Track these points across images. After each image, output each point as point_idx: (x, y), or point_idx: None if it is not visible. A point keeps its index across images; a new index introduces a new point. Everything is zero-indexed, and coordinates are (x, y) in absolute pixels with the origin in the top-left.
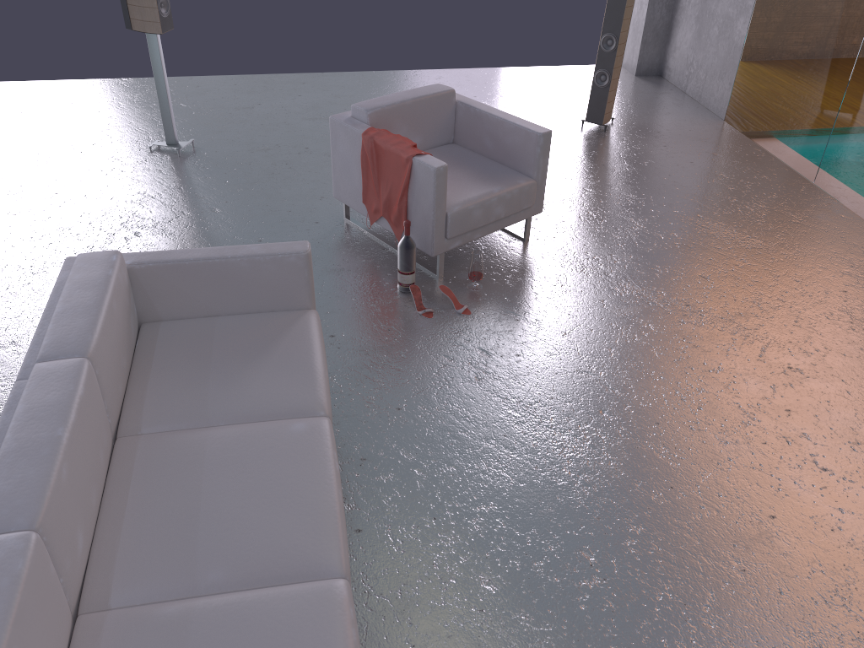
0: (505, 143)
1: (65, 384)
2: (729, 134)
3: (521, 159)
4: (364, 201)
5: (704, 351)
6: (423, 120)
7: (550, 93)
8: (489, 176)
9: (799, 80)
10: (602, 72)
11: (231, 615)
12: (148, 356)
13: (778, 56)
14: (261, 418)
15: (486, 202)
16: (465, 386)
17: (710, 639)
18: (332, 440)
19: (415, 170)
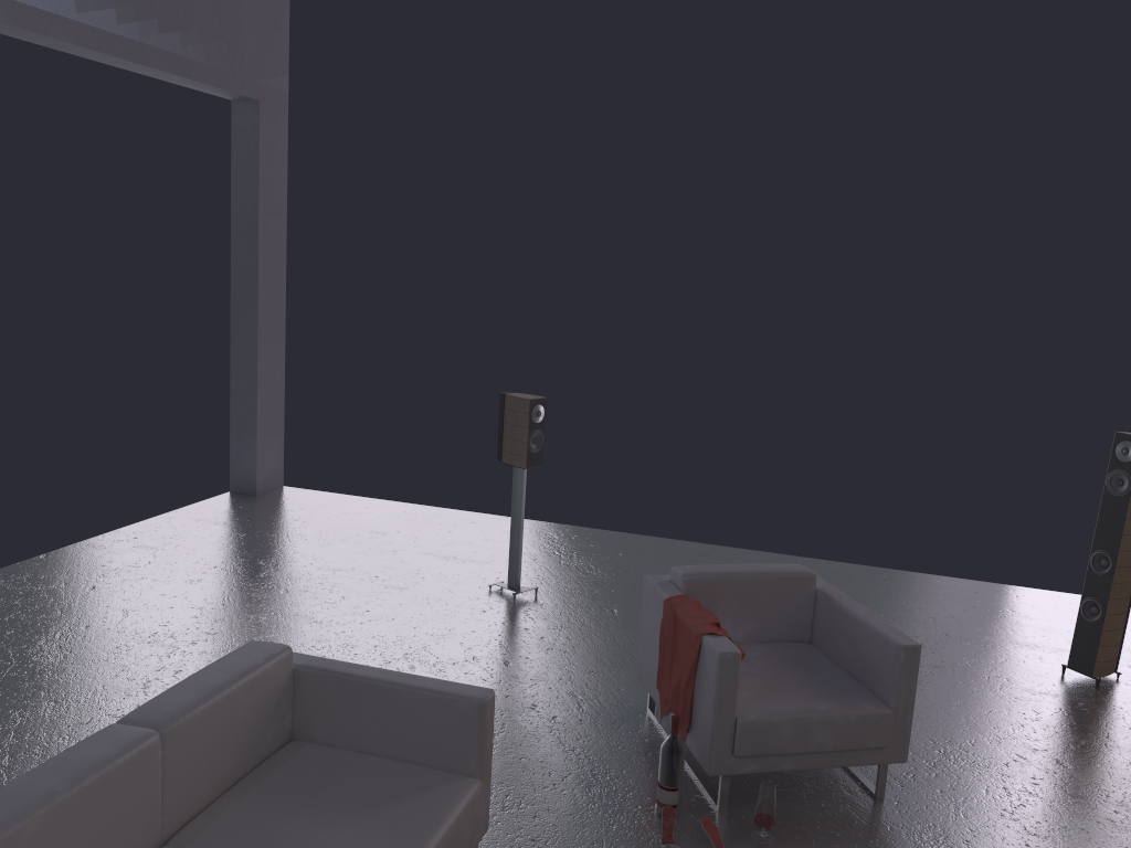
0: (862, 652)
1: (113, 747)
2: None
3: (877, 676)
4: (657, 685)
5: None
6: (764, 602)
7: (1037, 623)
8: (824, 689)
9: None
10: (1093, 602)
11: None
12: (266, 772)
13: None
14: None
15: (801, 720)
16: None
17: None
18: None
19: (703, 651)
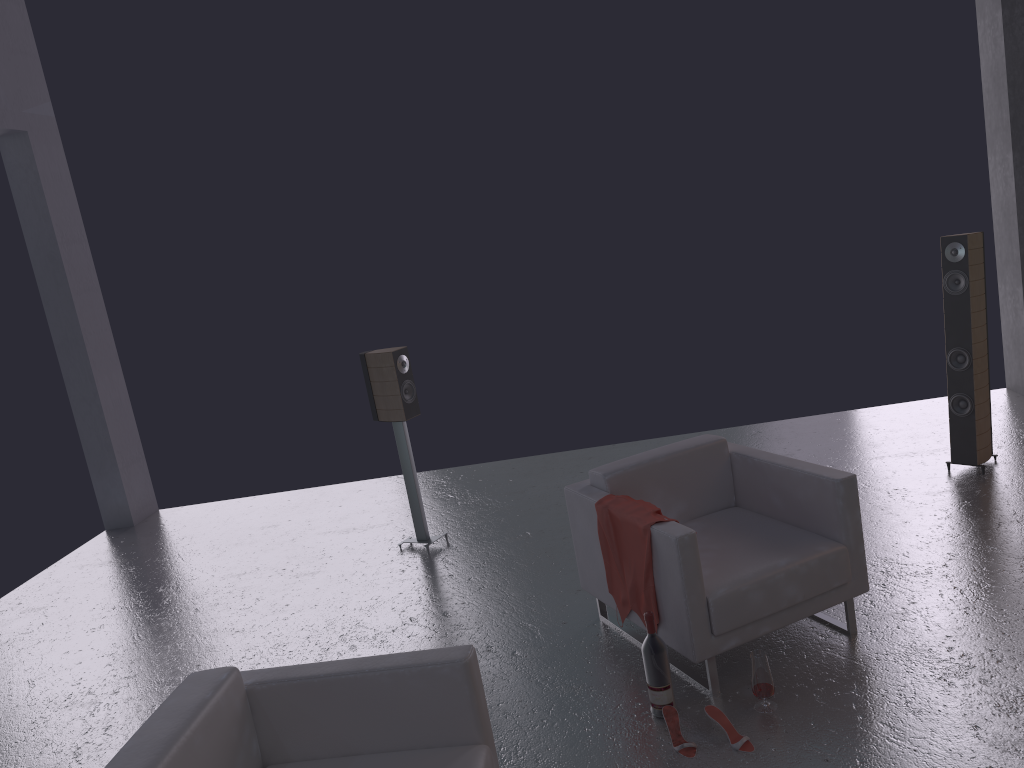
0: (797, 498)
1: None
2: None
3: (820, 517)
4: (610, 590)
5: None
6: (686, 479)
7: (904, 433)
8: (775, 544)
9: None
10: (960, 397)
11: None
12: None
13: None
14: None
15: (767, 580)
16: None
17: None
18: None
19: (655, 542)
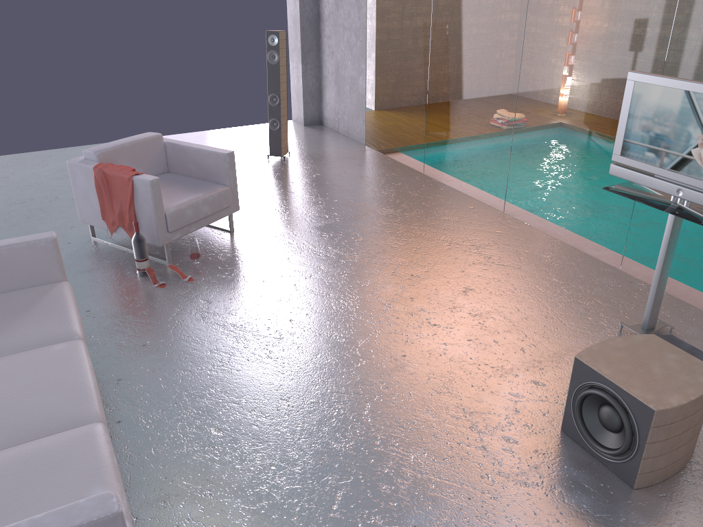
0: (204, 165)
1: None
2: (369, 152)
3: (216, 174)
4: (103, 218)
5: (358, 275)
6: (141, 156)
7: (244, 142)
8: (195, 188)
9: (401, 110)
10: (274, 120)
11: (15, 456)
12: None
13: (386, 97)
14: (29, 347)
15: (194, 204)
16: (193, 323)
17: (368, 427)
18: (86, 351)
19: (136, 185)
